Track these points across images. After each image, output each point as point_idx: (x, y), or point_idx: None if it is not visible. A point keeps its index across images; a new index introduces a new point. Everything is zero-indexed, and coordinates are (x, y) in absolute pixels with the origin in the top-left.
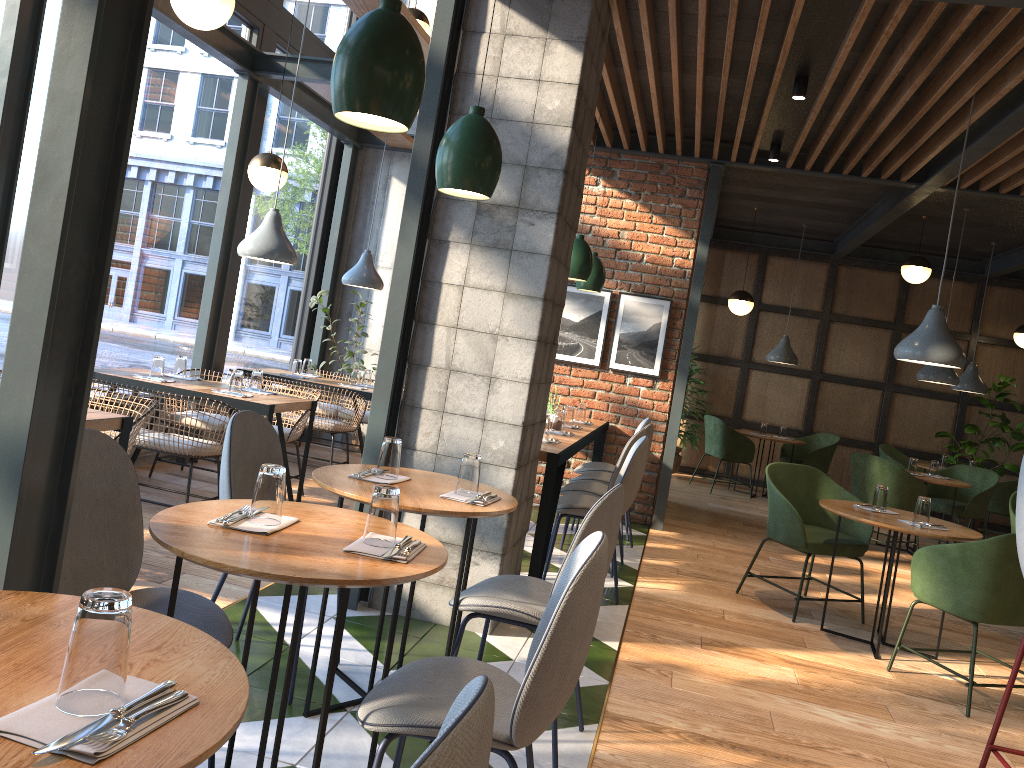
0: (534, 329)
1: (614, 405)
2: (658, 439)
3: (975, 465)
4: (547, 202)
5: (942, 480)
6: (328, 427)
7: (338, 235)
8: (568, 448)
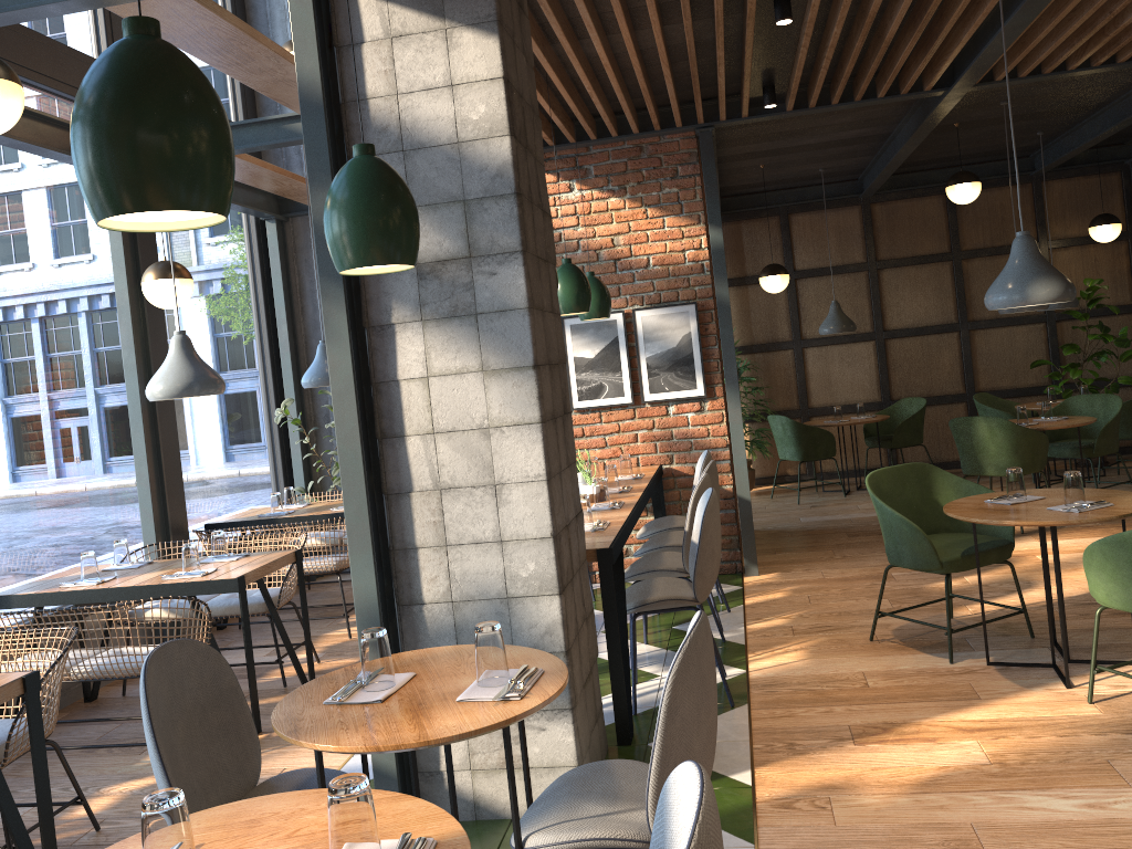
0: (533, 408)
1: (662, 443)
2: (725, 469)
3: (1087, 390)
4: (505, 240)
5: (1061, 422)
6: (330, 567)
7: (287, 329)
8: (620, 532)
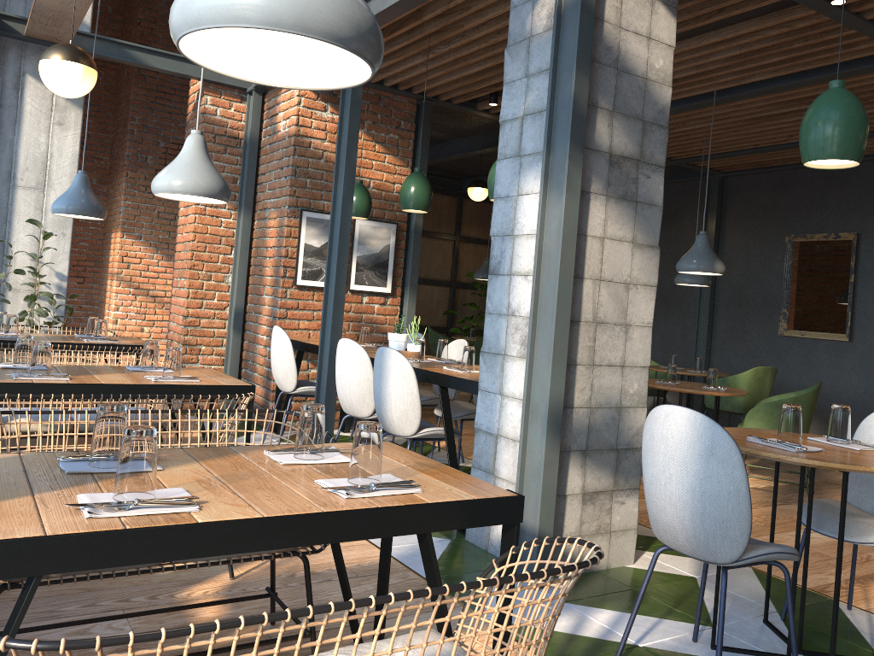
0: (655, 276)
1: (354, 324)
2: None
3: None
4: (658, 156)
5: None
6: None
7: None
8: None
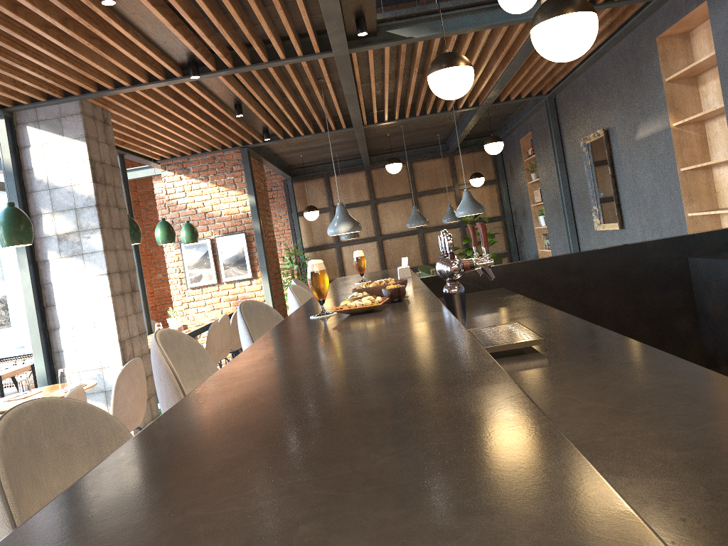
0: (108, 290)
1: (233, 302)
2: None
3: None
4: (93, 224)
5: None
6: None
7: None
8: None
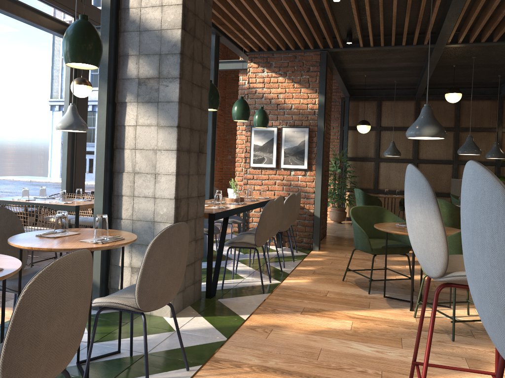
0: (174, 144)
1: (286, 187)
2: (311, 202)
3: None
4: (173, 72)
5: None
6: None
7: None
8: (227, 210)
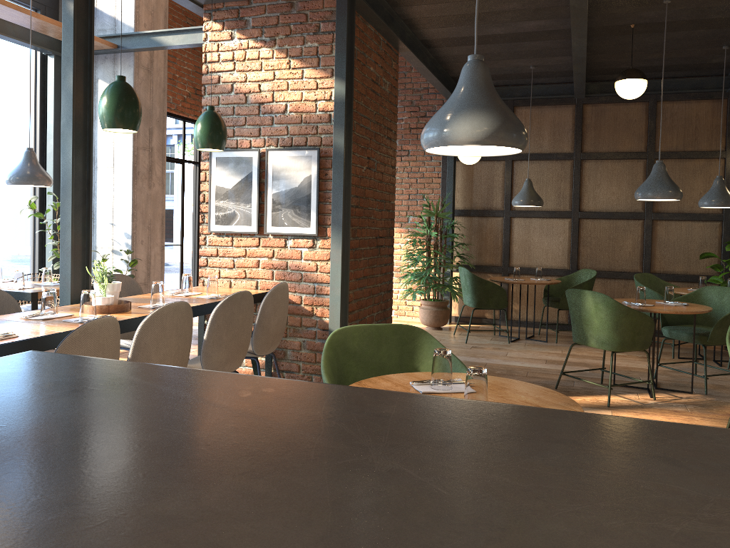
0: None
1: (278, 272)
2: (326, 303)
3: None
4: None
5: (675, 308)
6: None
7: (54, 143)
8: None
